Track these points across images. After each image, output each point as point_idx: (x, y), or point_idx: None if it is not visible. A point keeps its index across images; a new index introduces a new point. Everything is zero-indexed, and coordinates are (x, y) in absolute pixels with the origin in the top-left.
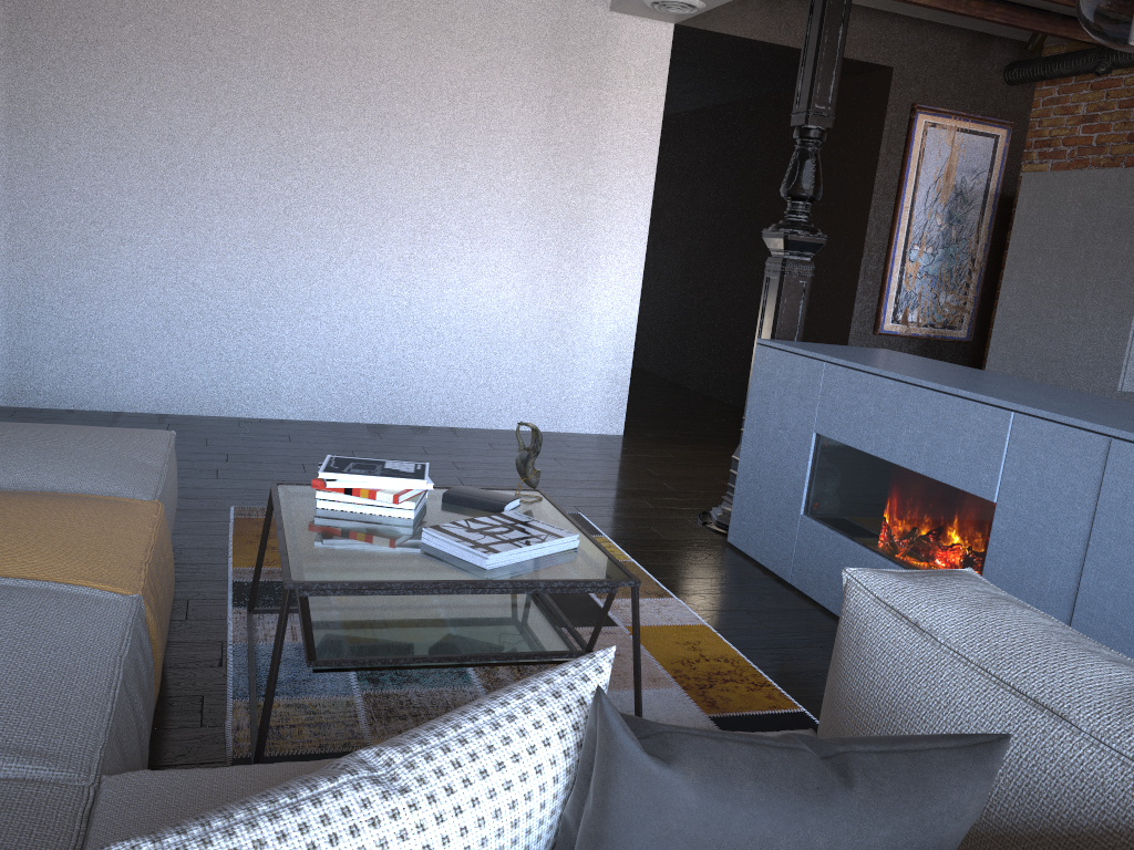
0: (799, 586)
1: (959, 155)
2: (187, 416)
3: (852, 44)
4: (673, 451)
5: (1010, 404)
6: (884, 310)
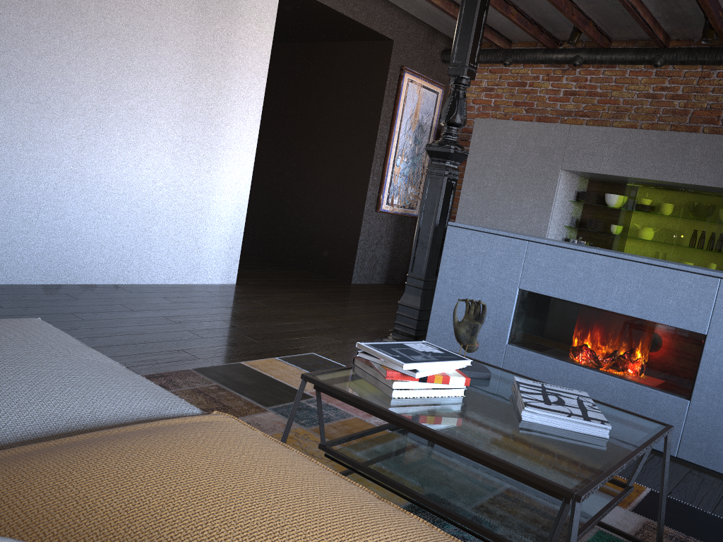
0: None
1: (421, 102)
2: None
3: (375, 21)
4: (283, 294)
5: (717, 273)
6: (383, 196)
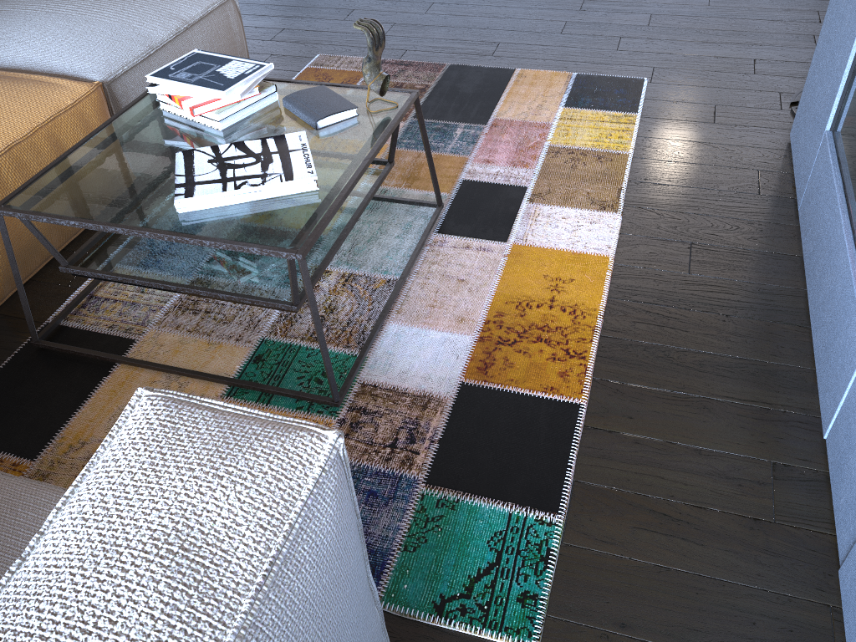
0: (800, 219)
1: None
2: None
3: None
4: None
5: None
6: None
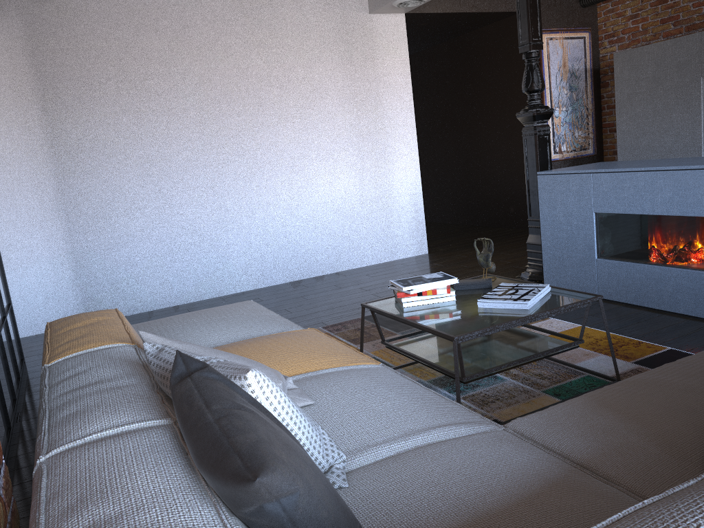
0: (605, 297)
1: (567, 52)
2: (191, 303)
3: (499, 3)
4: (463, 253)
5: None
6: None
